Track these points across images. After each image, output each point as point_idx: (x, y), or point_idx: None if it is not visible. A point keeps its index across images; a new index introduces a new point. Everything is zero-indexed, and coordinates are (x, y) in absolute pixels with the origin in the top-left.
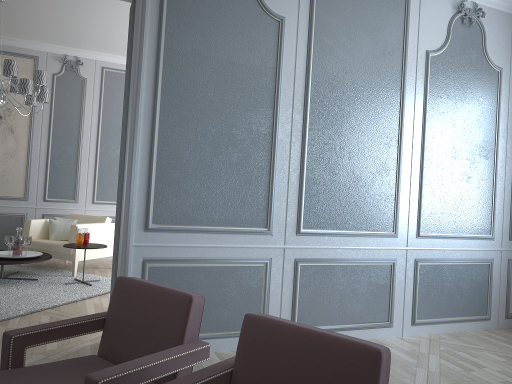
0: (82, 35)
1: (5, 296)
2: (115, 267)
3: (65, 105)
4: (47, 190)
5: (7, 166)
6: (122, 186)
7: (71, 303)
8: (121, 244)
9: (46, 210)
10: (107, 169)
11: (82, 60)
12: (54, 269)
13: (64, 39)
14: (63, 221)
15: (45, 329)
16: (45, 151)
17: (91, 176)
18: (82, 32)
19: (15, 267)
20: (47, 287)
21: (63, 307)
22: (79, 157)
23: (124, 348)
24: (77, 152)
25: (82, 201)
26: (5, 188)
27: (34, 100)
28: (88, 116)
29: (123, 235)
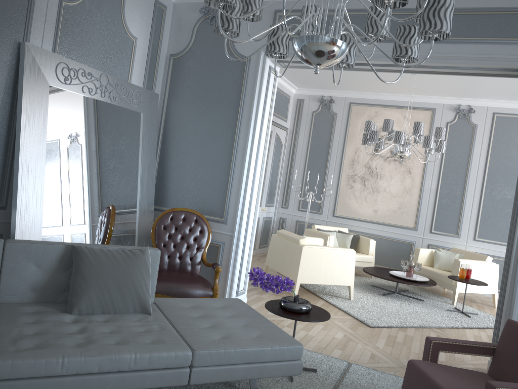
0: (477, 88)
1: (401, 309)
2: (500, 308)
3: (455, 149)
4: (433, 223)
5: (403, 200)
6: (512, 241)
7: (453, 328)
8: (508, 290)
9: (431, 241)
10: (490, 209)
11: (474, 108)
12: (435, 294)
13: (460, 92)
14: (446, 253)
15: (452, 343)
16: (435, 189)
17: (474, 215)
18: (478, 86)
19: (404, 286)
20: (432, 309)
21: (446, 329)
22: (464, 197)
23: (510, 375)
24: (462, 192)
25: (463, 236)
26: (400, 218)
27: (431, 149)
28: (475, 159)
29: (510, 283)
